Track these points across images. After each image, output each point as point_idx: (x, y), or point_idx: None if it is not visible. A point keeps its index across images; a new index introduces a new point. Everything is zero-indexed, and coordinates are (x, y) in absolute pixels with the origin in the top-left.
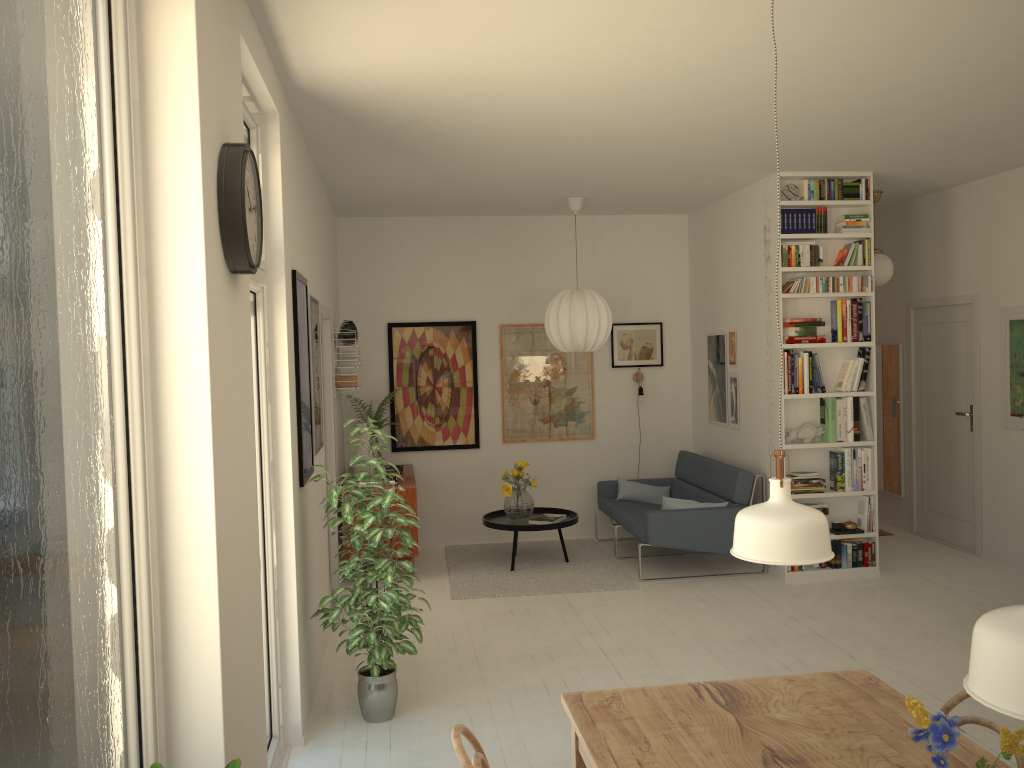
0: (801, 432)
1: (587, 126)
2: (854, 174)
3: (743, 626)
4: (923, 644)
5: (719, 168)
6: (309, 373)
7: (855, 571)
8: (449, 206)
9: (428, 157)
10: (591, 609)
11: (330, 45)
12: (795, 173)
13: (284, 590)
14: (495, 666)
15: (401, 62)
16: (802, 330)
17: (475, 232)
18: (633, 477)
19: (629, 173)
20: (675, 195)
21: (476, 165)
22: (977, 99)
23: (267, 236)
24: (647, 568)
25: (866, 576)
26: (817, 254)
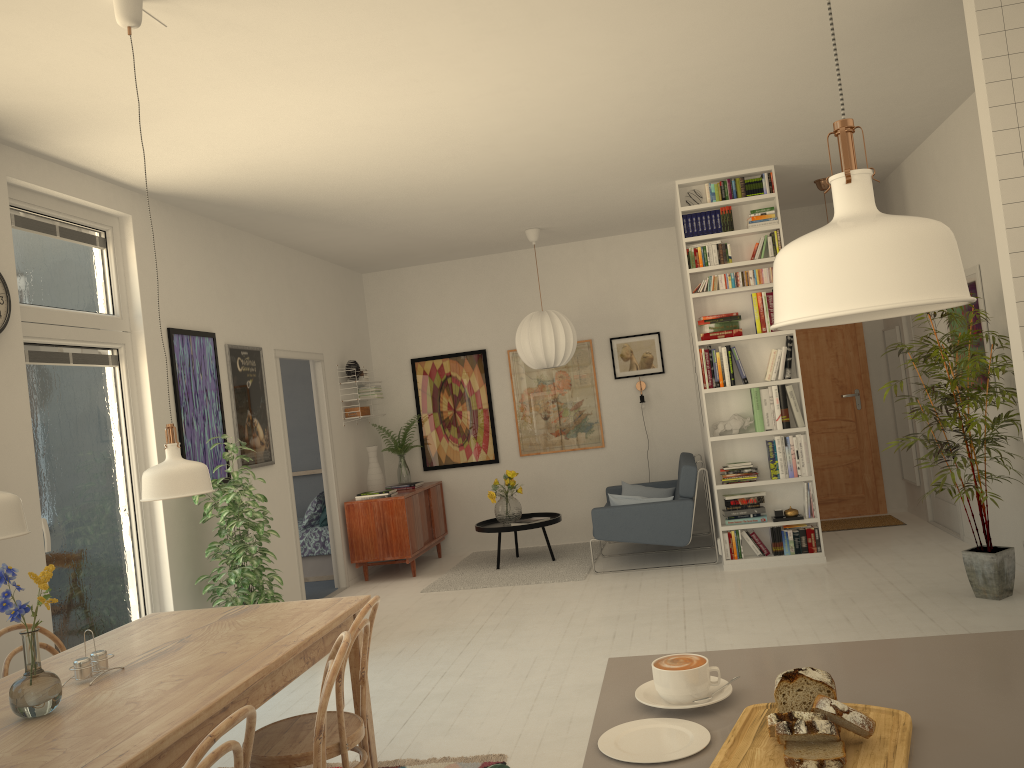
0: (728, 424)
1: (418, 178)
2: (754, 170)
3: (628, 606)
4: (769, 617)
5: (611, 187)
6: (220, 405)
7: (798, 557)
8: (437, 252)
9: (341, 220)
10: (520, 596)
11: (124, 165)
12: (693, 179)
13: (161, 569)
14: (384, 638)
15: (190, 165)
16: (719, 326)
17: (478, 270)
18: (646, 481)
19: (537, 204)
20: (623, 213)
21: (392, 219)
22: (722, 97)
23: (130, 306)
24: (617, 563)
25: (811, 562)
26: (724, 252)
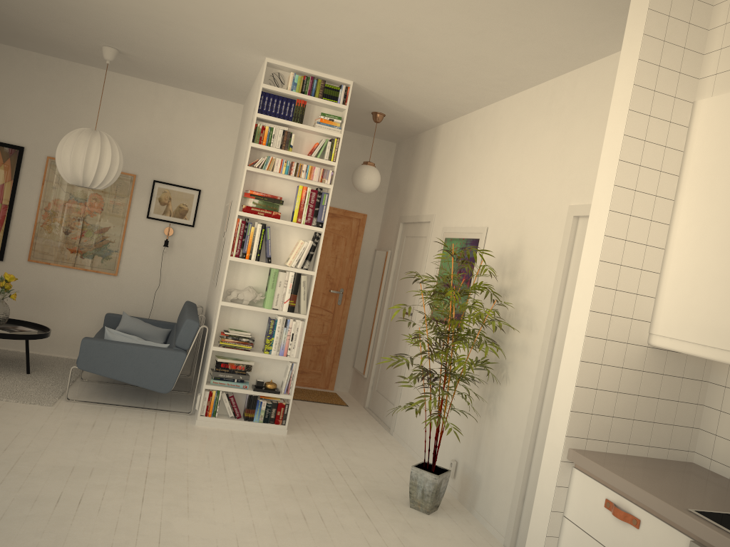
0: (241, 294)
1: None
2: (336, 79)
3: (88, 455)
4: (231, 500)
5: (205, 35)
6: None
7: (265, 426)
8: (0, 30)
9: None
10: None
11: None
12: (282, 63)
13: None
14: None
15: None
16: (262, 204)
17: (42, 69)
18: (146, 316)
19: (123, 19)
20: (205, 71)
21: None
22: None
23: None
24: (94, 392)
25: (274, 432)
26: (288, 140)
